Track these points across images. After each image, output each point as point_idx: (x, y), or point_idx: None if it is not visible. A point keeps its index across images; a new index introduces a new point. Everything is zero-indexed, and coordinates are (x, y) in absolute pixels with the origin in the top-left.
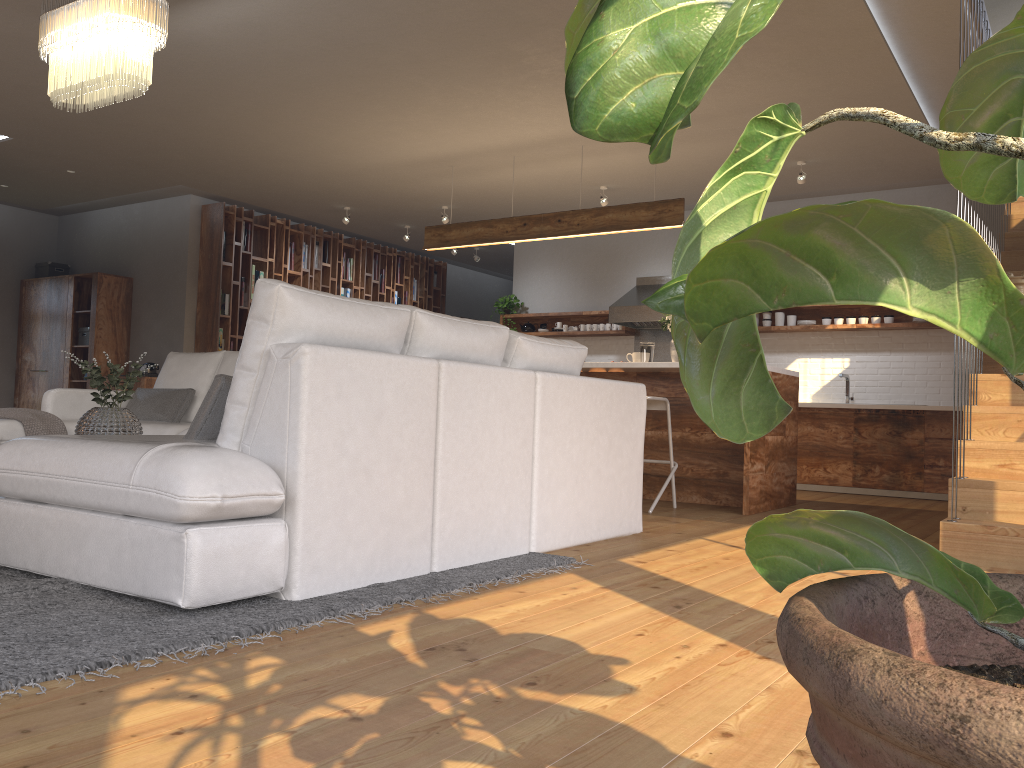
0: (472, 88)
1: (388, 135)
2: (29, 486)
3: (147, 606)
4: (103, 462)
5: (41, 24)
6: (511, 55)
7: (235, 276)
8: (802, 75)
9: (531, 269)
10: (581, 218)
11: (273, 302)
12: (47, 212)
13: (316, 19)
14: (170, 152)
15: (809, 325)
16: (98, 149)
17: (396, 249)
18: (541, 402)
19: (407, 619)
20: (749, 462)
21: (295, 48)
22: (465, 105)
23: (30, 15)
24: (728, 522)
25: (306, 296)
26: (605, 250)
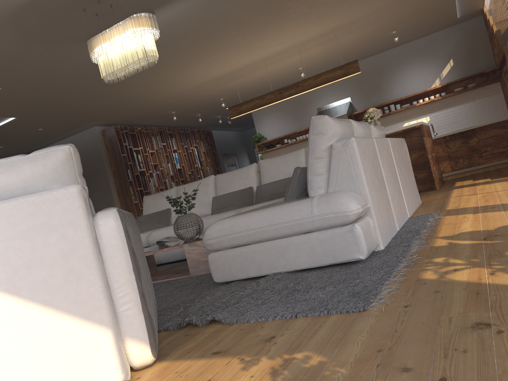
0: (258, 31)
1: (209, 67)
2: (242, 238)
3: (333, 268)
4: (288, 212)
5: (89, 44)
6: (283, 9)
7: (128, 160)
8: None
9: (262, 119)
10: (308, 82)
11: (325, 124)
12: None
13: (199, 13)
14: (96, 104)
15: (408, 106)
16: (60, 112)
17: (189, 128)
18: (392, 151)
19: (441, 239)
20: (433, 166)
21: (182, 31)
22: (252, 41)
23: (57, 45)
24: (441, 192)
25: (333, 119)
26: (297, 100)
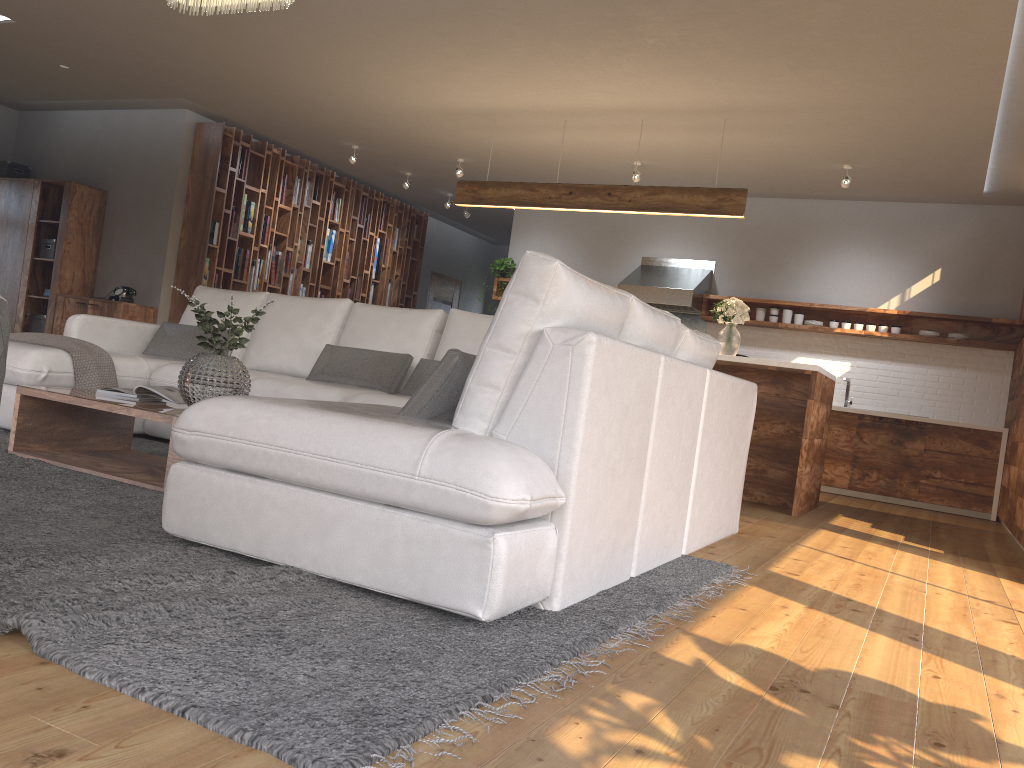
0: (566, 46)
1: (446, 80)
2: (252, 458)
3: (416, 611)
4: (369, 444)
5: None
6: (629, 19)
7: (226, 204)
8: (906, 84)
9: (531, 234)
10: (634, 195)
11: (548, 280)
12: (8, 105)
13: None
14: (192, 63)
15: (817, 326)
16: (110, 48)
17: (383, 194)
18: (706, 400)
19: (690, 643)
20: (804, 465)
21: None
22: (547, 62)
23: None
24: (793, 525)
25: (575, 276)
26: (612, 225)
